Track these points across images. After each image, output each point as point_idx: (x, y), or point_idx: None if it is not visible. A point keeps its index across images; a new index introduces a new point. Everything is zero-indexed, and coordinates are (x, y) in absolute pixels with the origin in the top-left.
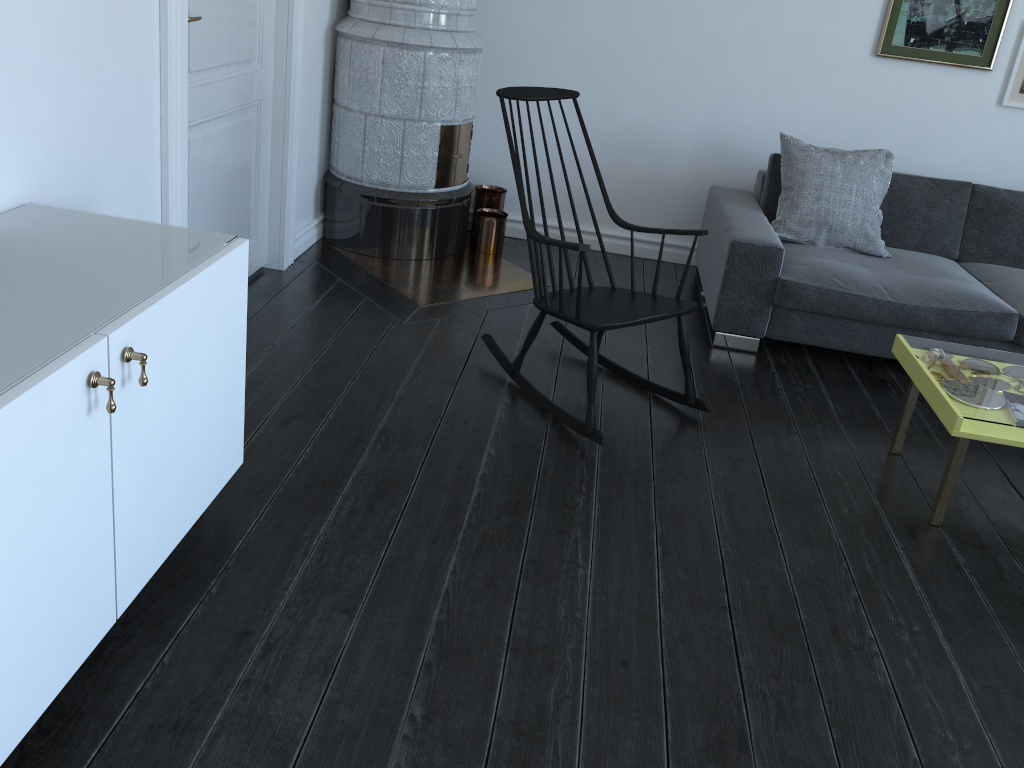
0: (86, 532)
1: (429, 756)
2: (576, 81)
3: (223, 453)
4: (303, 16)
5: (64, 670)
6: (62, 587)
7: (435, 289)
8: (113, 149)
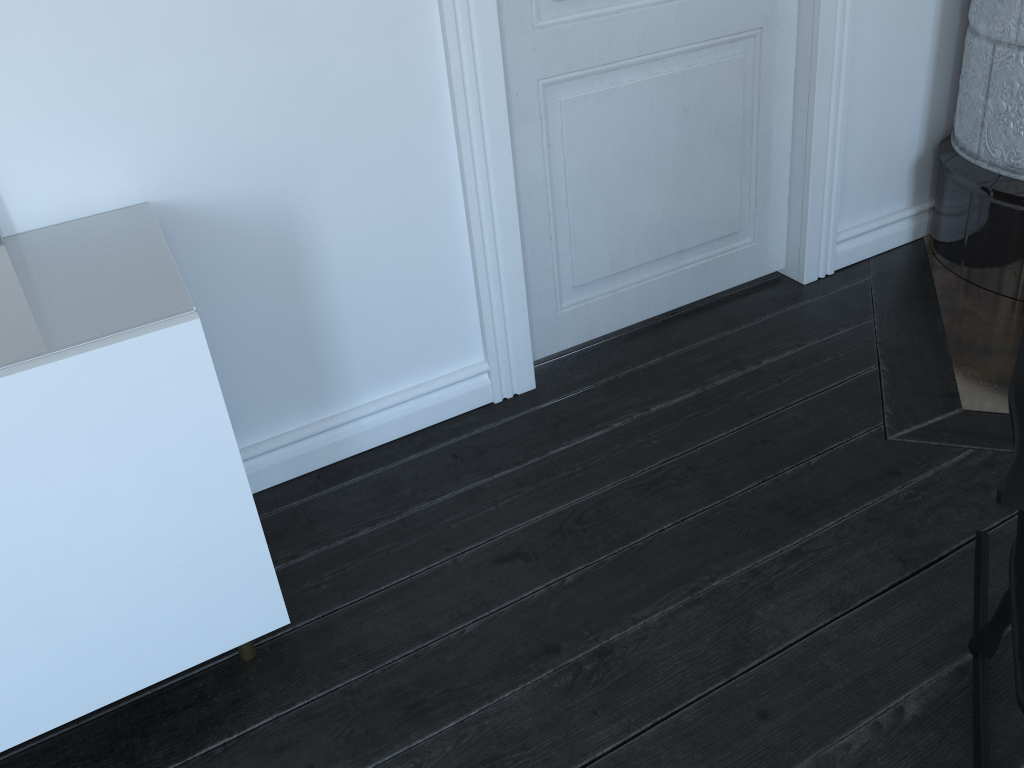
0: None
1: None
2: None
3: (205, 612)
4: None
5: None
6: None
7: None
8: (334, 126)
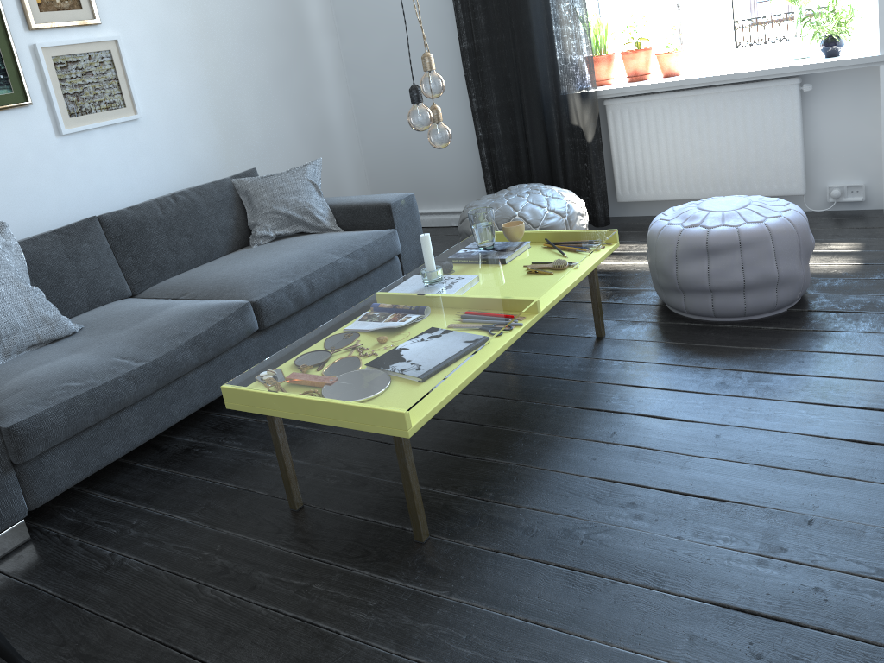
0: None
1: None
2: None
3: None
4: None
5: None
6: None
7: None
8: None
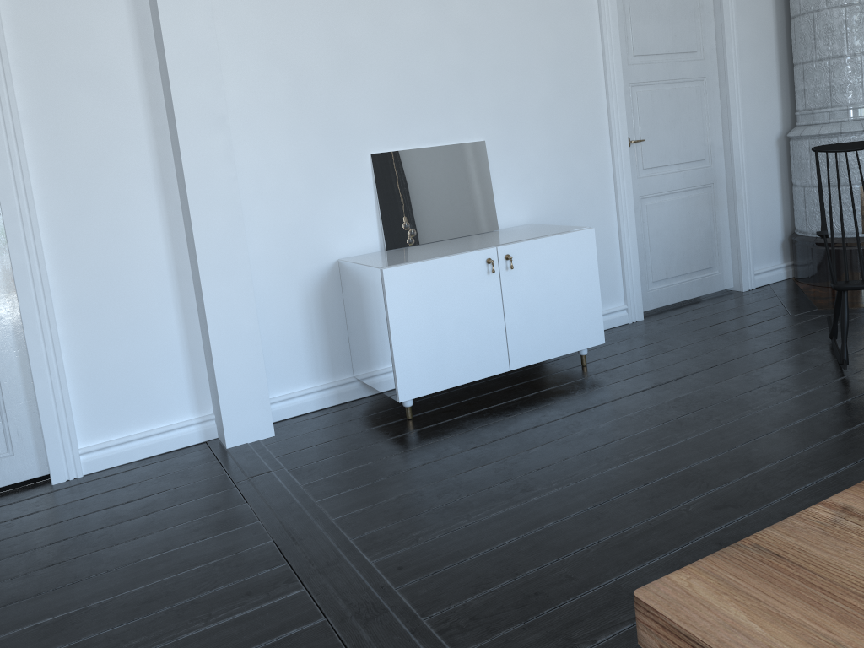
0: (489, 321)
1: (591, 435)
2: None
3: (585, 330)
4: (742, 130)
5: (480, 372)
6: (477, 336)
7: None
8: (581, 204)
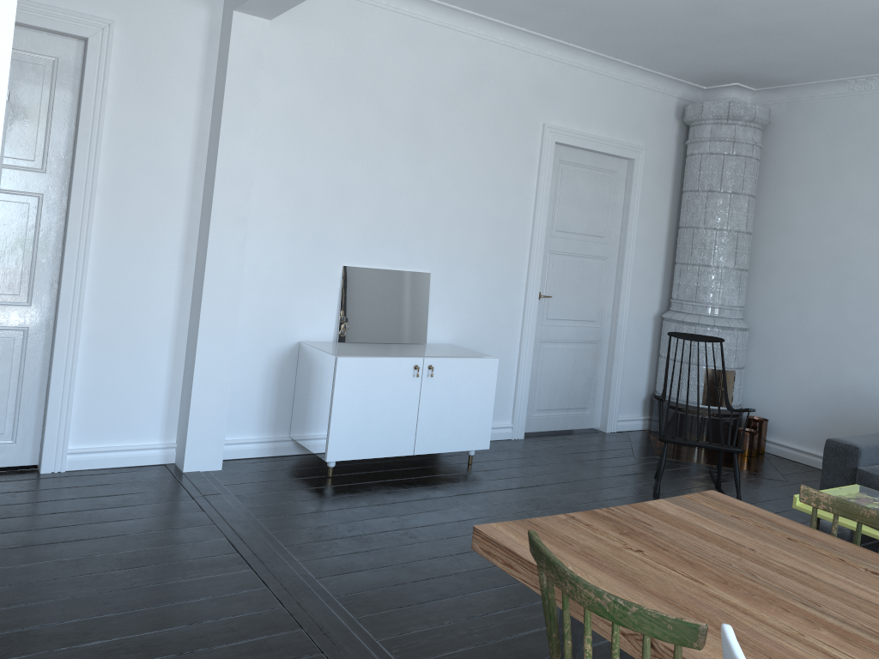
0: (406, 413)
1: (464, 511)
2: (814, 354)
3: (476, 435)
4: (628, 304)
5: (391, 451)
6: (395, 423)
7: (676, 455)
8: (493, 337)
